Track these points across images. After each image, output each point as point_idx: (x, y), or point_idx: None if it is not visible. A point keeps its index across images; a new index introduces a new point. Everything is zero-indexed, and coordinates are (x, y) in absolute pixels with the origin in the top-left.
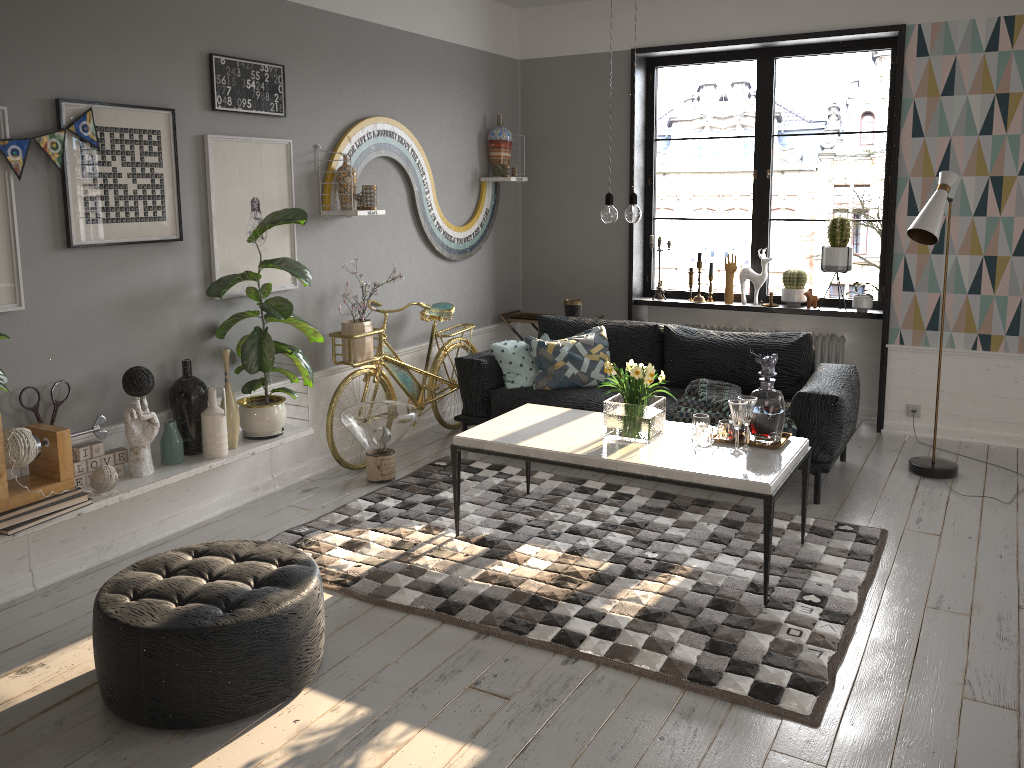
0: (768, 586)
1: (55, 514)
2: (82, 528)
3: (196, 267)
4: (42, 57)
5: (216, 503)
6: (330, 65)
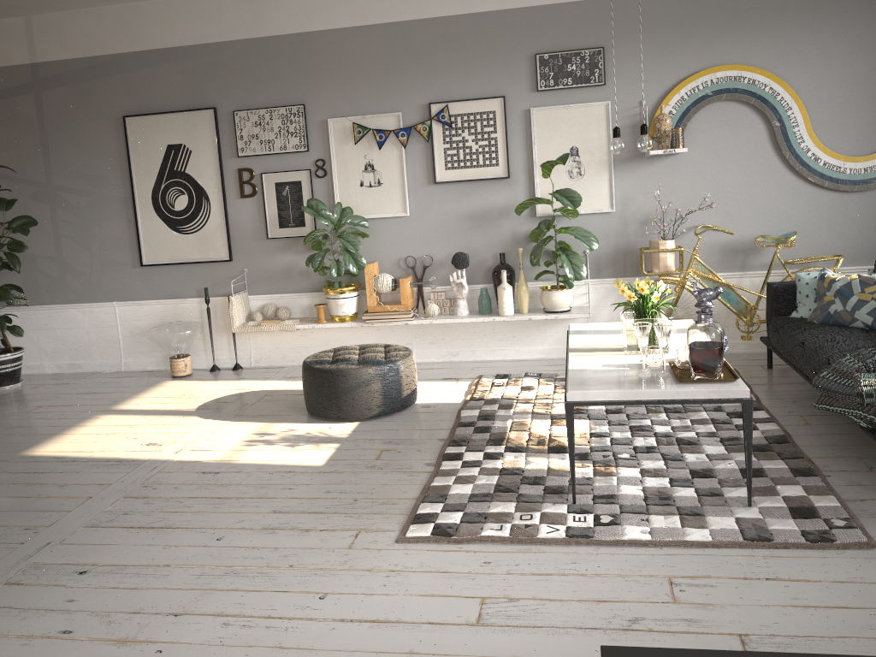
0: (574, 488)
1: (391, 319)
2: (442, 338)
3: (523, 195)
4: (423, 82)
5: (535, 351)
6: (660, 34)
